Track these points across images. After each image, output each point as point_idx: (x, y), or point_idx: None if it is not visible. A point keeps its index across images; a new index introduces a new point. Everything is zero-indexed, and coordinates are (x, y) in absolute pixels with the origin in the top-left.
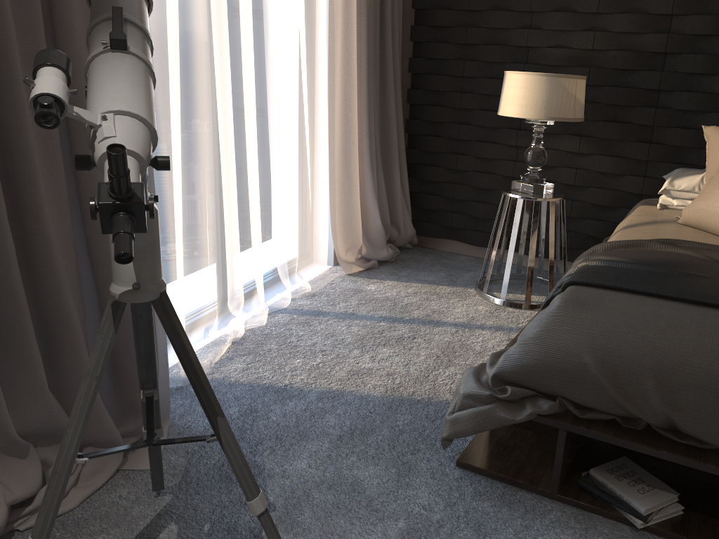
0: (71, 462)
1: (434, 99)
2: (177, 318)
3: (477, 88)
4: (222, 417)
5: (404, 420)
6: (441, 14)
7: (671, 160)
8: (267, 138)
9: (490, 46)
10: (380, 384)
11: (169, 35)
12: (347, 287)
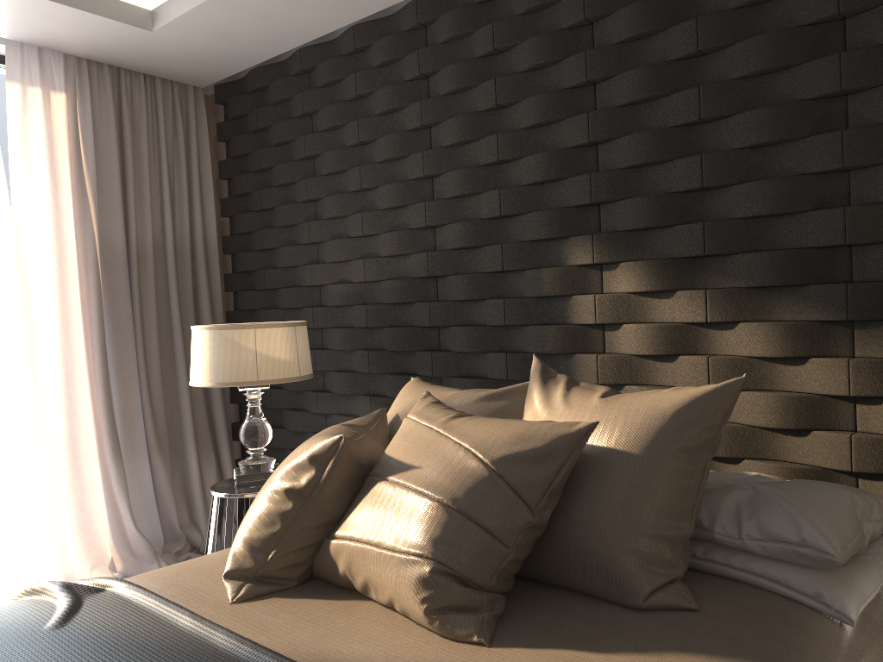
0: None
1: None
2: None
3: None
4: None
5: None
6: (243, 257)
7: None
8: None
9: (283, 289)
10: None
11: None
12: None
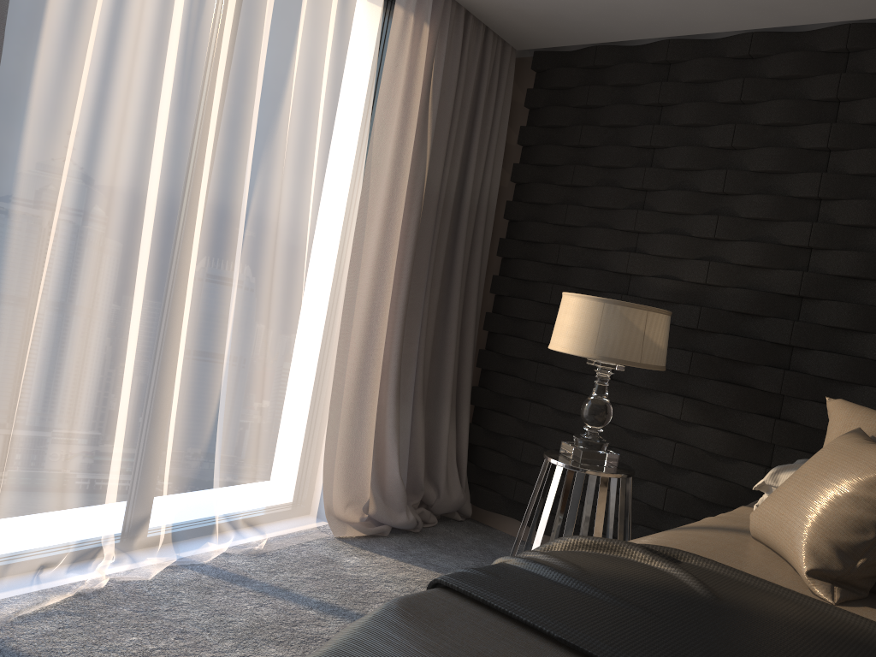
0: None
1: (516, 328)
2: None
3: None
4: None
5: None
6: (533, 227)
7: (806, 447)
8: (214, 330)
9: (584, 269)
10: None
11: (47, 177)
12: (318, 553)
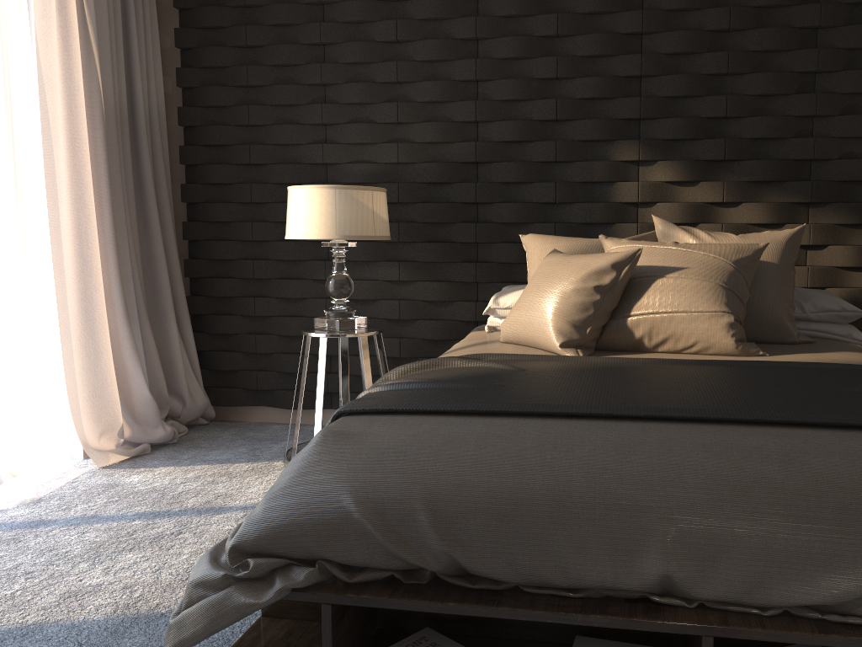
0: None
1: (219, 232)
2: None
3: (270, 215)
4: None
5: (132, 644)
6: (216, 131)
7: (502, 279)
8: None
9: (280, 165)
10: (109, 602)
11: None
12: (96, 483)
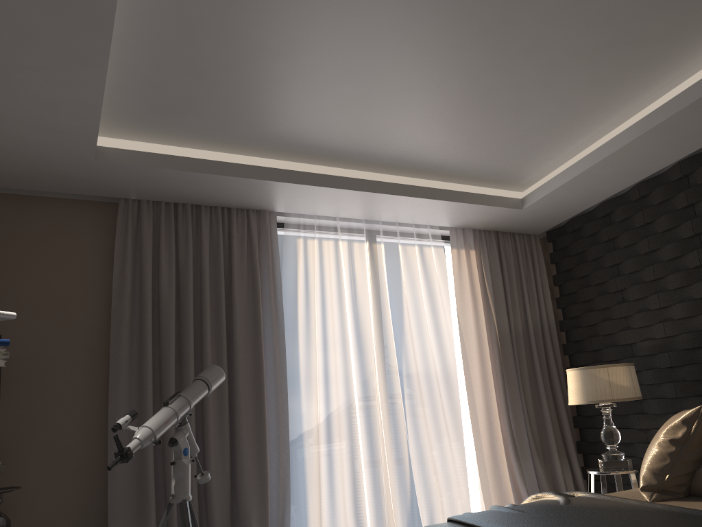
0: None
1: None
2: (187, 511)
3: None
4: None
5: None
6: (575, 332)
7: None
8: (398, 439)
9: (605, 349)
10: None
11: (310, 389)
12: None
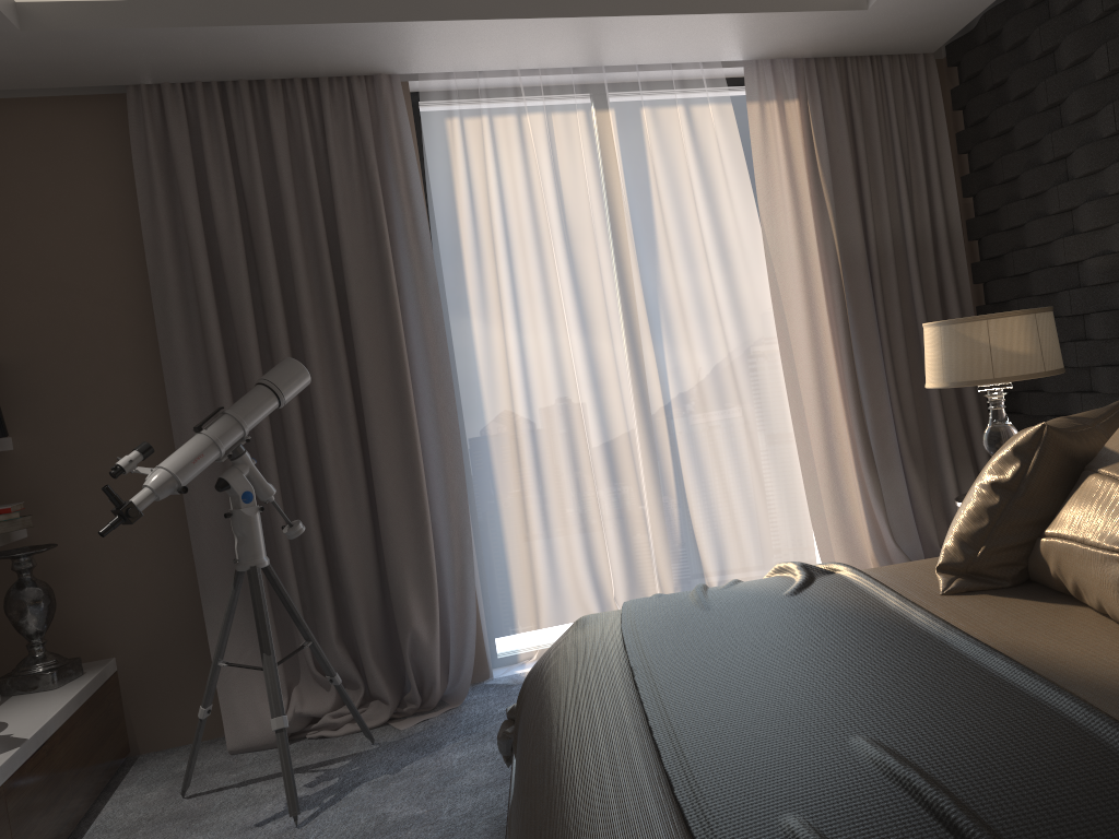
0: (215, 663)
1: None
2: (258, 583)
3: None
4: (267, 654)
5: None
6: (989, 241)
7: None
8: (656, 446)
9: (1034, 273)
10: None
11: (494, 376)
12: None
